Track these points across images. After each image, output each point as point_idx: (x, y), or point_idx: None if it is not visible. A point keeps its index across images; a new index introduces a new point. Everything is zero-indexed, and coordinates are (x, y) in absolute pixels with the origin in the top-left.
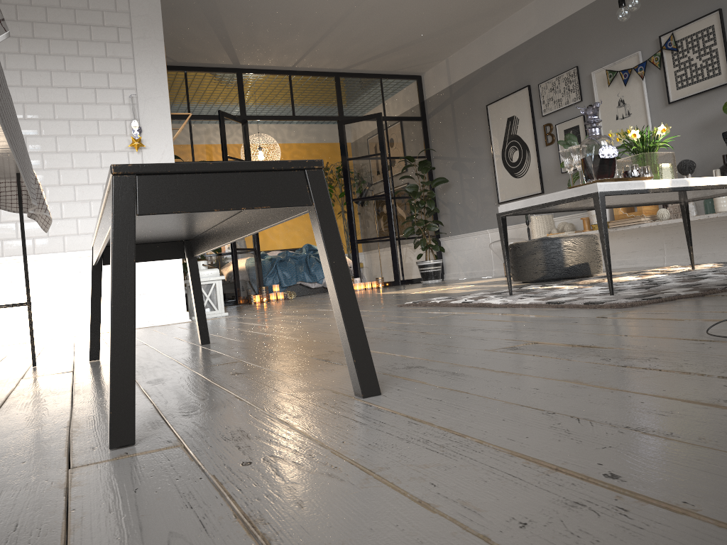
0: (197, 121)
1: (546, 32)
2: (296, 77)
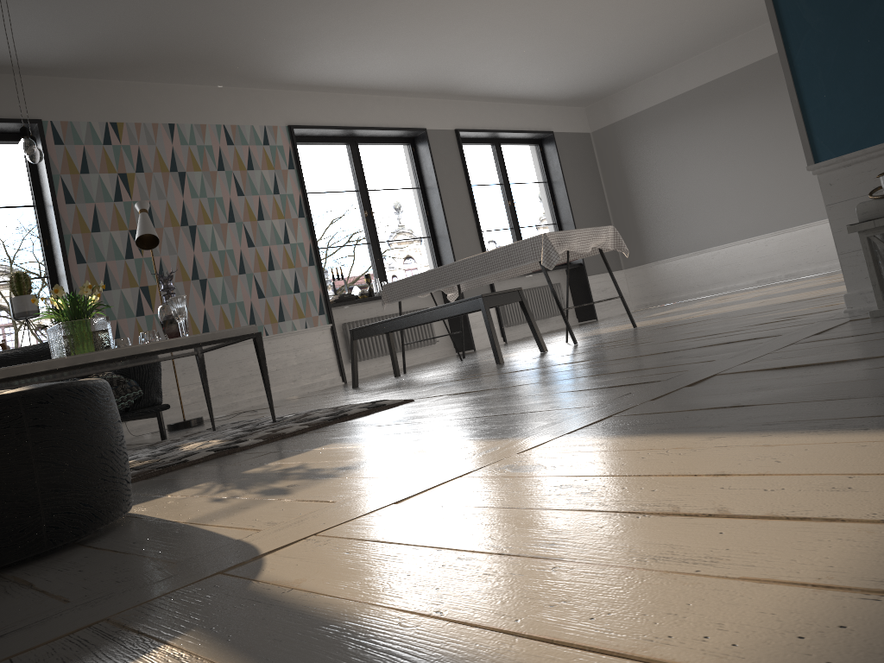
0: None
1: None
2: None
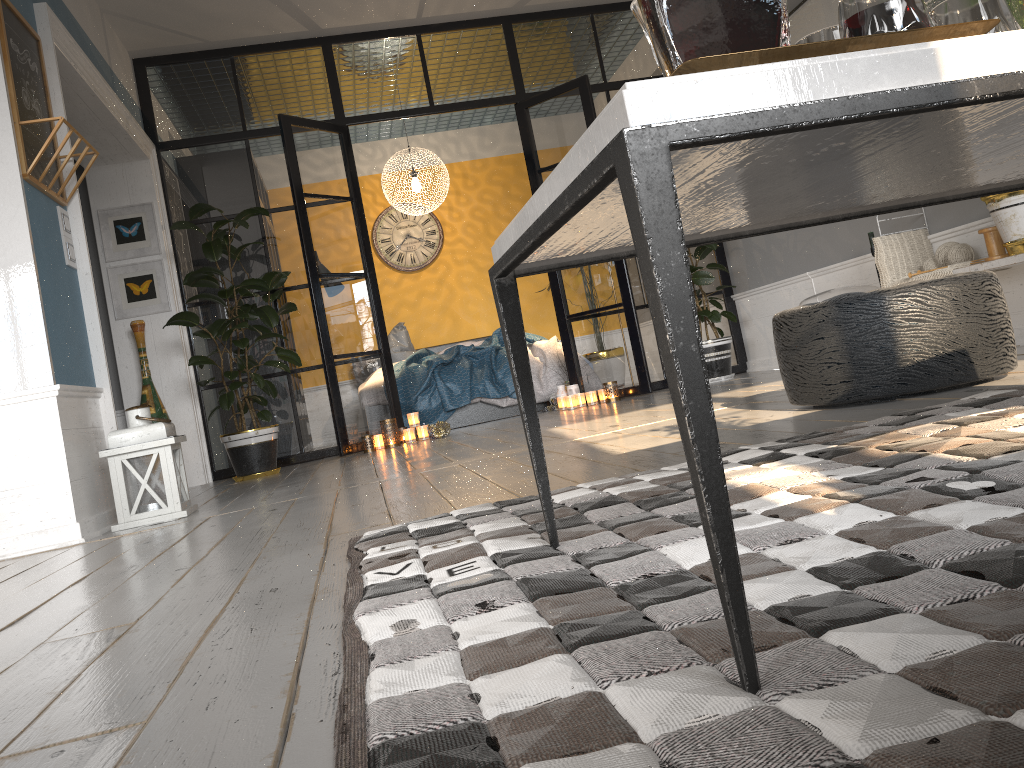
0: (260, 140)
1: None
2: (430, 37)
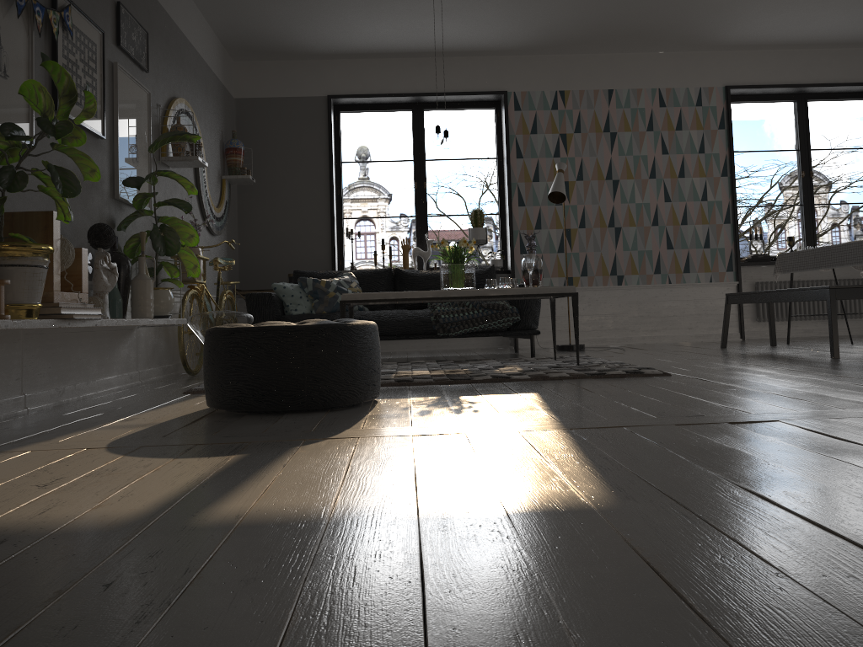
0: None
1: None
2: None
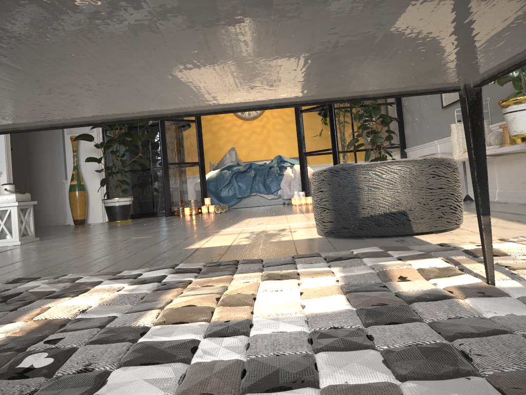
0: None
1: None
2: None
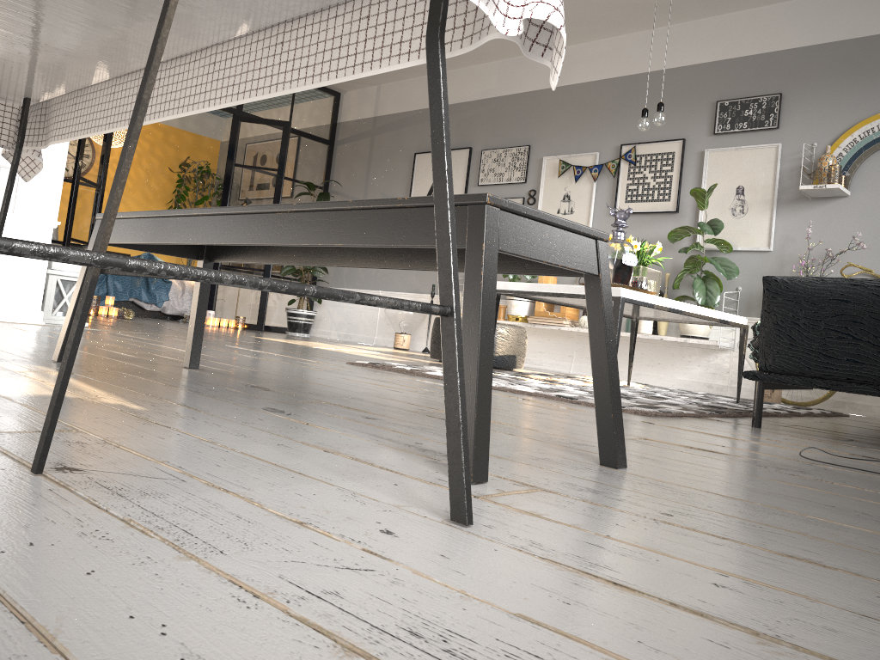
0: None
1: (504, 98)
2: None
